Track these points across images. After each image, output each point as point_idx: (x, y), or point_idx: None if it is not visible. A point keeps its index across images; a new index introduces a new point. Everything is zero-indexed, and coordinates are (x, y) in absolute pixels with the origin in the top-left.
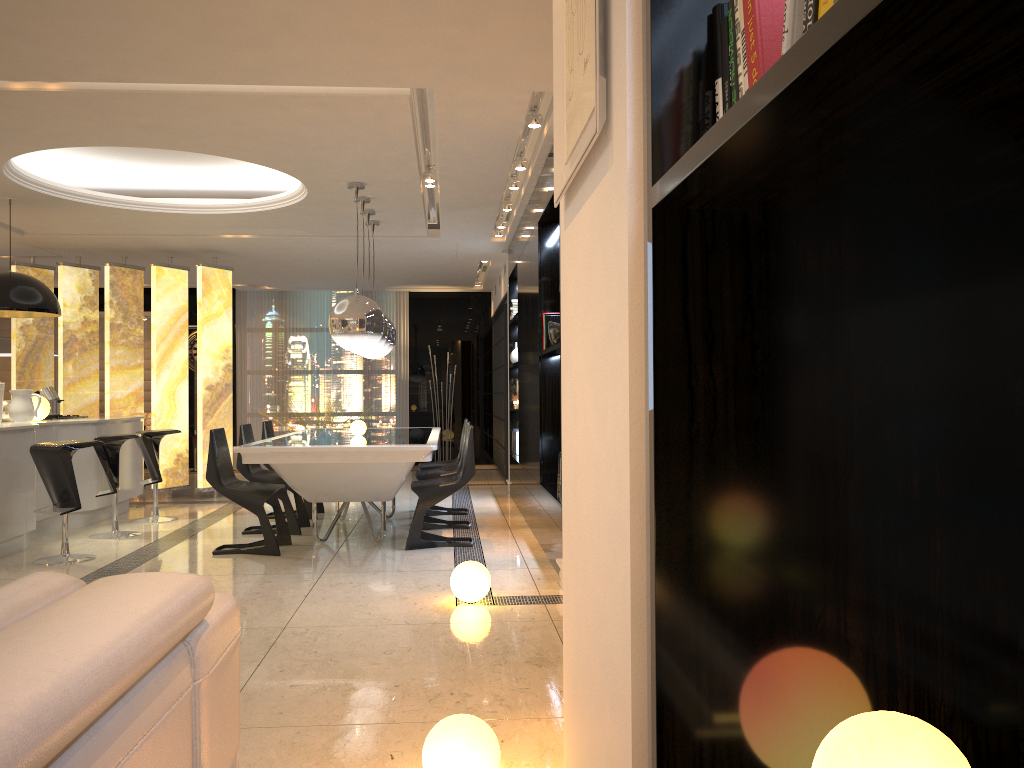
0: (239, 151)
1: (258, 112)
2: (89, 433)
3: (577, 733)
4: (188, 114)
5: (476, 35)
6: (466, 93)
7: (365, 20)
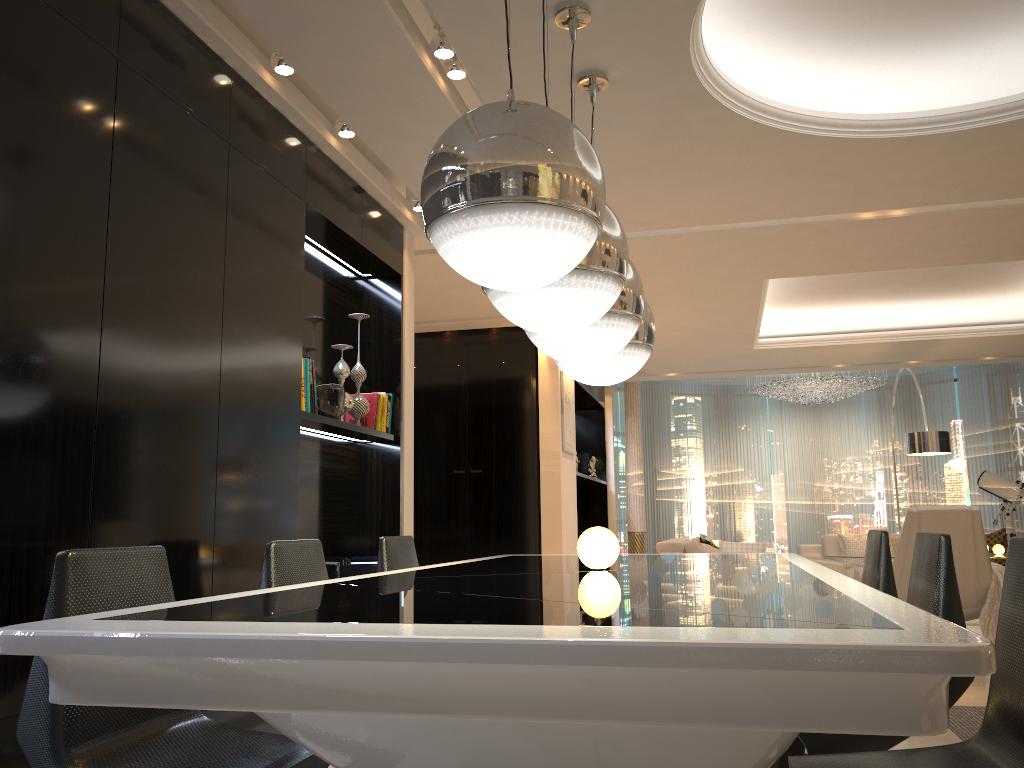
0: (755, 145)
1: (698, 209)
2: None
3: None
4: (770, 199)
5: None
6: None
7: None
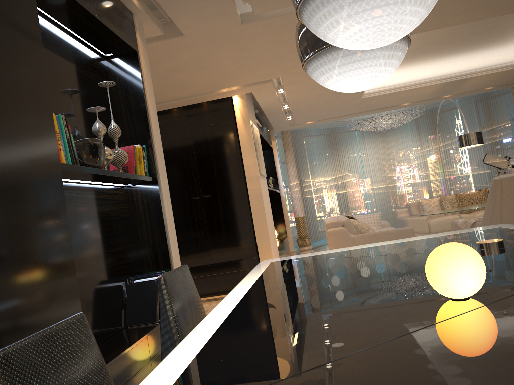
0: None
1: None
2: None
3: None
4: None
5: (234, 55)
6: (221, 26)
7: (280, 50)
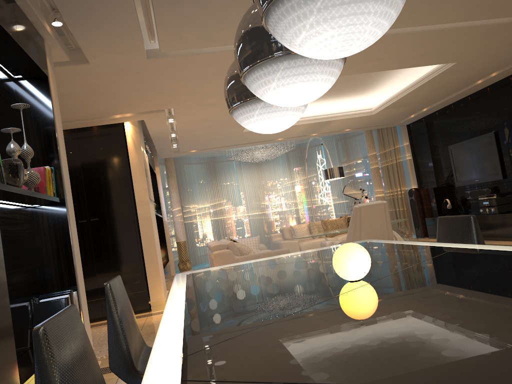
0: None
1: None
2: None
3: (162, 282)
4: None
5: (134, 85)
6: (128, 58)
7: (178, 84)
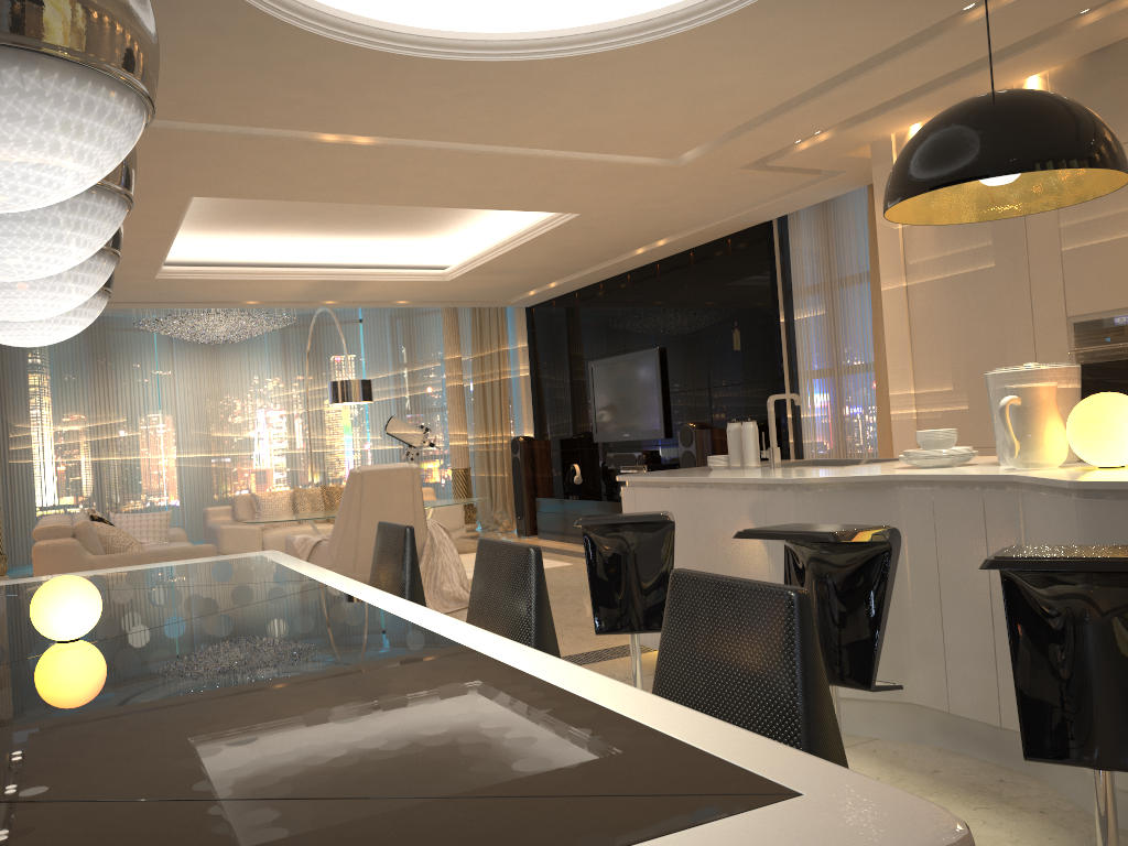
0: (223, 24)
1: None
2: (1070, 522)
3: None
4: (224, 98)
5: None
6: None
7: None
